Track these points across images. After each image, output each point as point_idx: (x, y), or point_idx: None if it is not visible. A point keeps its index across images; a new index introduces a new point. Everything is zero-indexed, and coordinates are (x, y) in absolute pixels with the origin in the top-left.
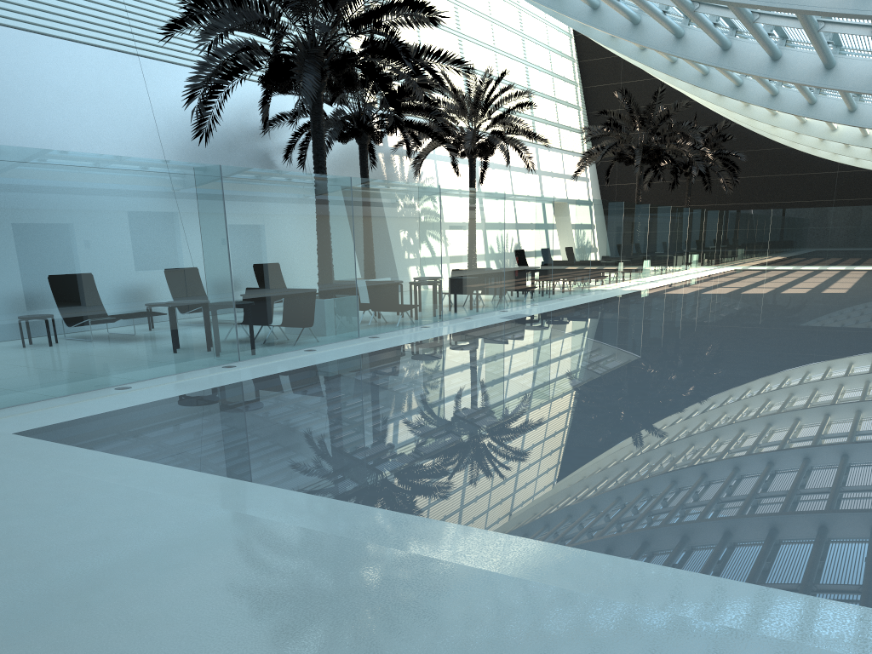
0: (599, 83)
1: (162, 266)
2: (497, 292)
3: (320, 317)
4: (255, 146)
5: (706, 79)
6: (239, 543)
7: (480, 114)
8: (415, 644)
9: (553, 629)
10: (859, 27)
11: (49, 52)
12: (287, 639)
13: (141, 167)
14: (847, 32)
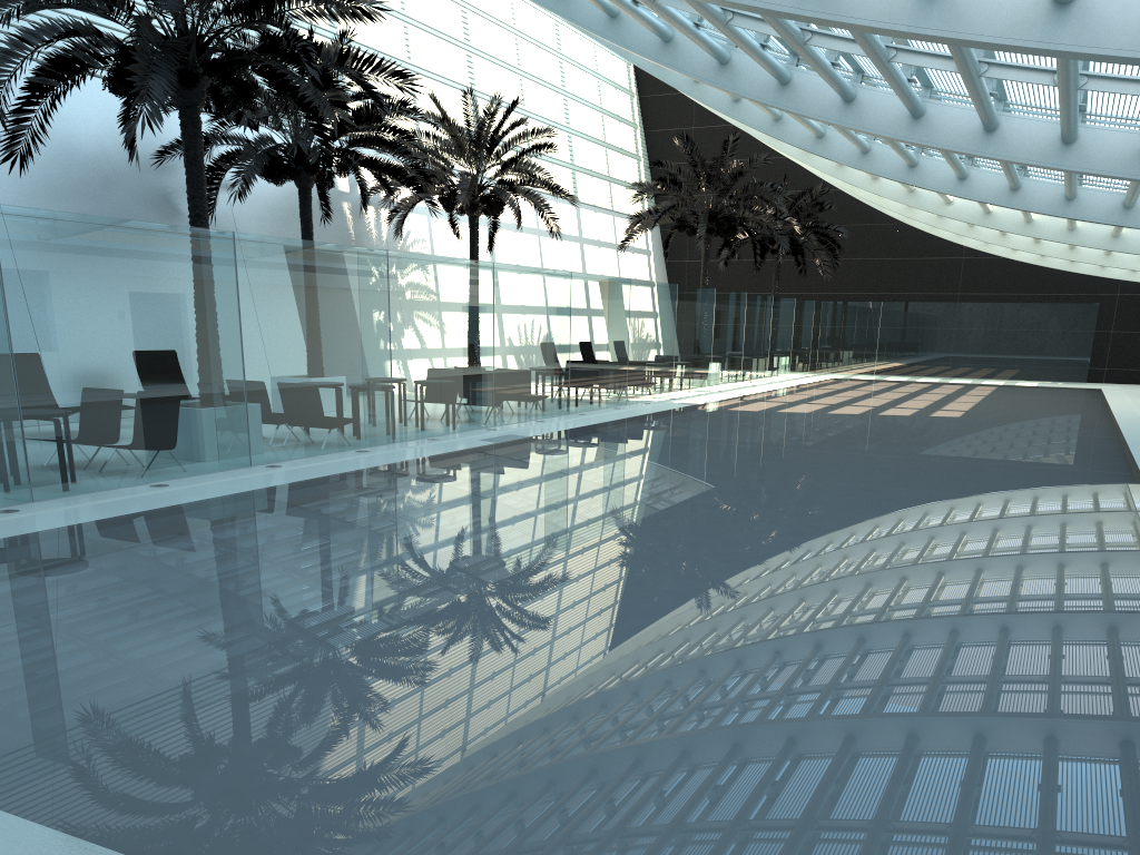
0: (665, 127)
1: None
2: (483, 403)
3: (182, 436)
4: (147, 183)
5: (778, 126)
6: None
7: (484, 156)
8: None
9: None
10: (941, 59)
11: None
12: None
13: None
14: (926, 65)
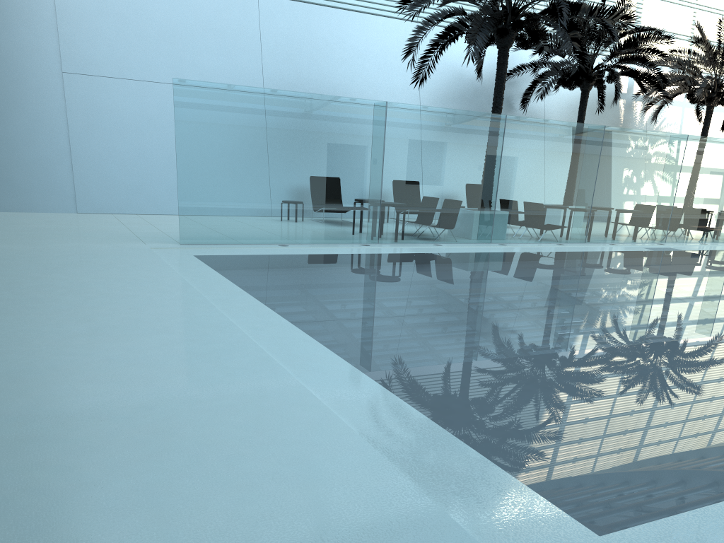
0: None
1: (328, 169)
2: (659, 226)
3: (455, 222)
4: None
5: None
6: (180, 309)
7: None
8: (160, 352)
9: (226, 365)
10: None
11: (353, 23)
12: (121, 338)
13: (324, 101)
14: None
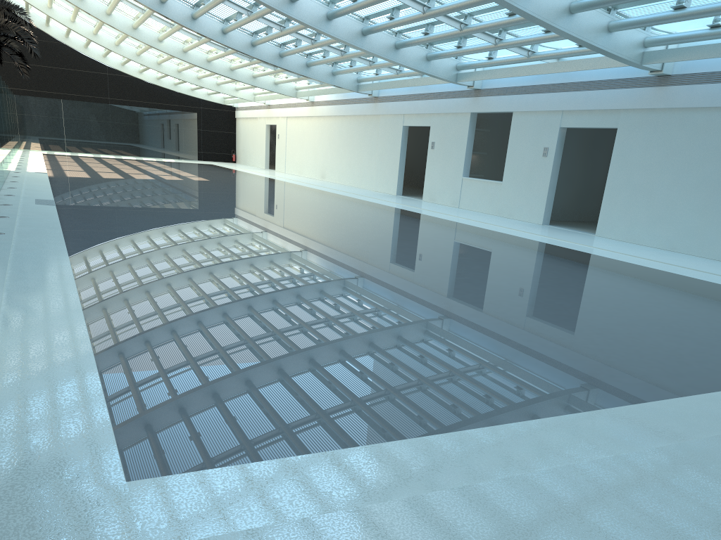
0: None
1: None
2: None
3: None
4: None
5: None
6: None
7: None
8: None
9: None
10: None
11: None
12: None
13: None
14: None
